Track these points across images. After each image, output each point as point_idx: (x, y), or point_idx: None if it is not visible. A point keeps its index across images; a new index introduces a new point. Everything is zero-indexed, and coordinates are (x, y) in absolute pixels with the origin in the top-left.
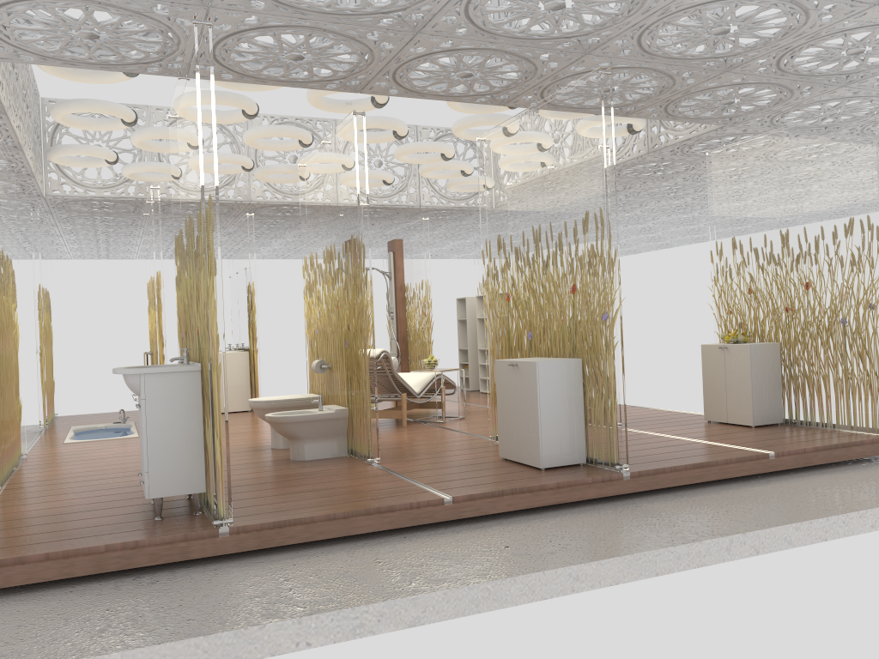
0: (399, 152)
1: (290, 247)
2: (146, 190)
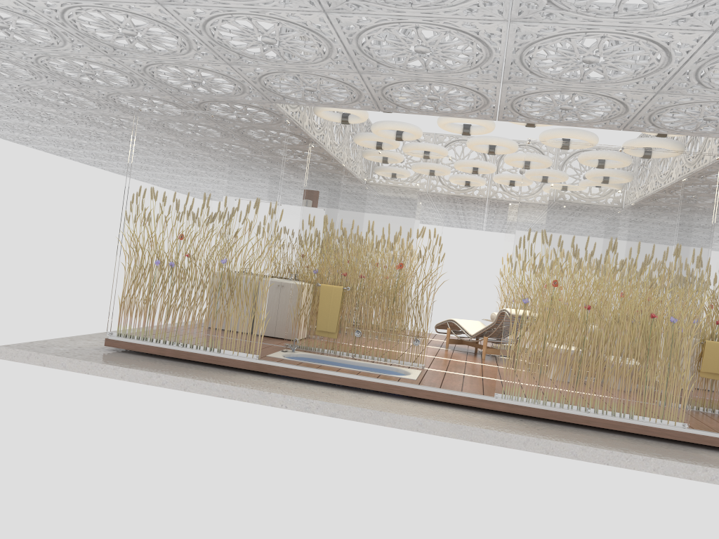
0: (479, 165)
1: (93, 145)
2: (302, 119)
